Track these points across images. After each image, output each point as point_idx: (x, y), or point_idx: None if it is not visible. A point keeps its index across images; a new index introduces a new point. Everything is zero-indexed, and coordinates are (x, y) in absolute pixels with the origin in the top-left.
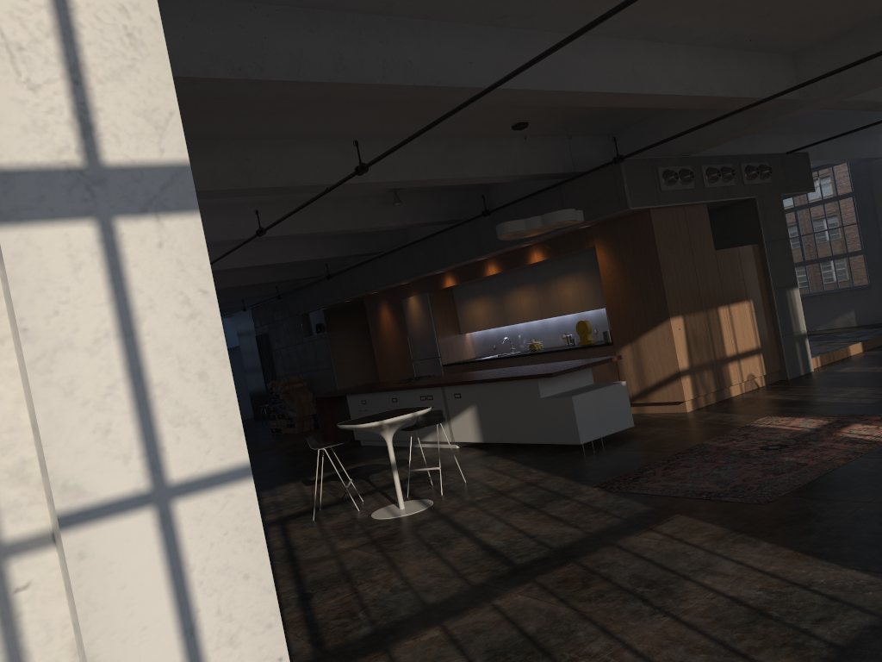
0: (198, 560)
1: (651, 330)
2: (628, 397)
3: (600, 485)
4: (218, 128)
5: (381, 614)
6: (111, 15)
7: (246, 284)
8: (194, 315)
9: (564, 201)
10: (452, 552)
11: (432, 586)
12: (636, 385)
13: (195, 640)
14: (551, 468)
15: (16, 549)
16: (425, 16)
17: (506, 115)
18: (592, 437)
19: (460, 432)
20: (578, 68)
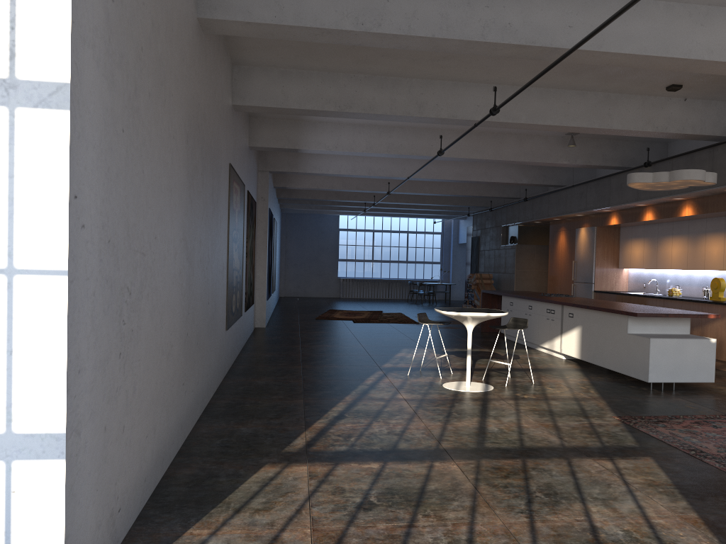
0: (23, 314)
1: None
2: (714, 355)
3: (624, 417)
4: (399, 68)
5: (363, 443)
6: None
7: (463, 194)
8: (52, 173)
9: (714, 162)
10: (457, 423)
11: (414, 439)
12: None
13: (12, 358)
14: (607, 393)
15: None
16: None
17: (654, 77)
18: (662, 379)
19: (566, 346)
20: (689, 36)
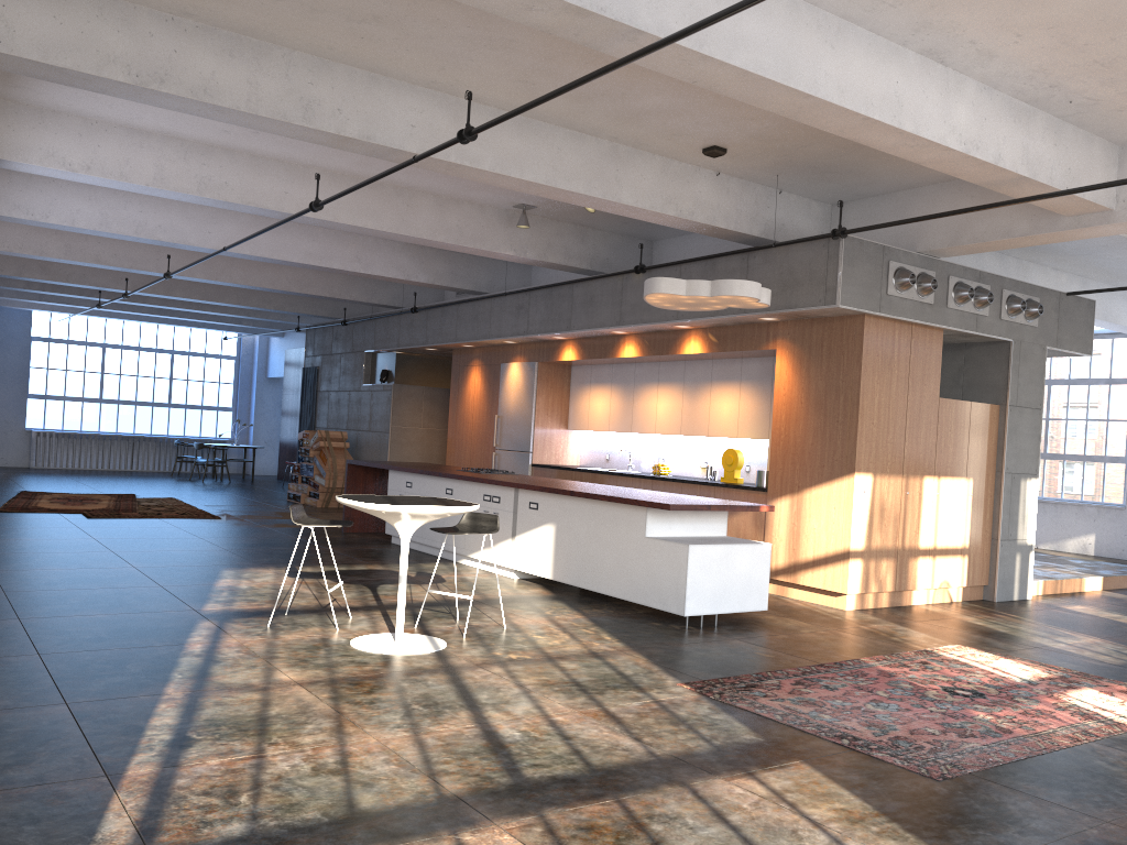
0: None
1: (824, 484)
2: (769, 568)
3: (695, 683)
4: (275, 23)
5: (275, 805)
6: None
7: (303, 291)
8: None
9: (750, 276)
10: (437, 729)
11: (379, 779)
12: (785, 555)
13: None
14: (633, 640)
15: None
16: None
17: (697, 128)
18: (703, 610)
19: (524, 557)
20: (817, 61)
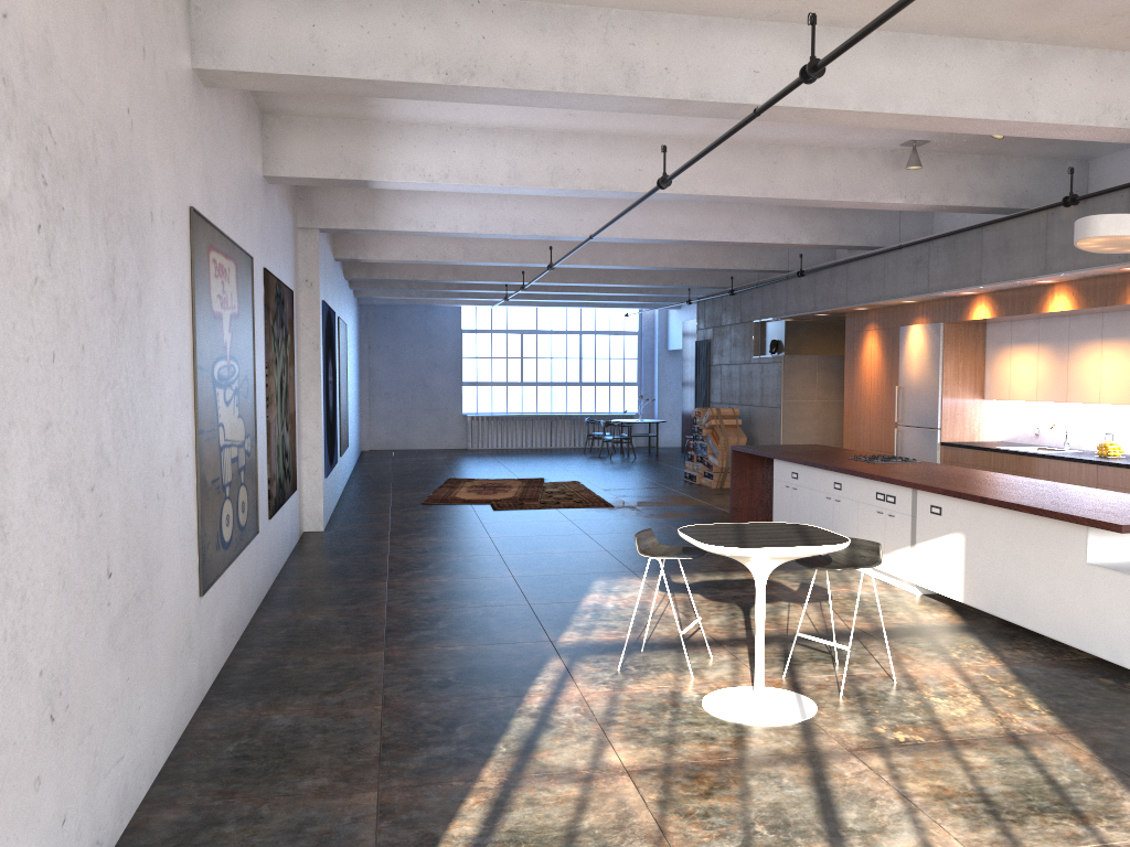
0: None
1: None
2: None
3: None
4: None
5: None
6: None
7: (684, 266)
8: None
9: None
10: None
11: None
12: None
13: None
14: (1071, 711)
15: None
16: None
17: None
18: None
19: (926, 571)
20: None
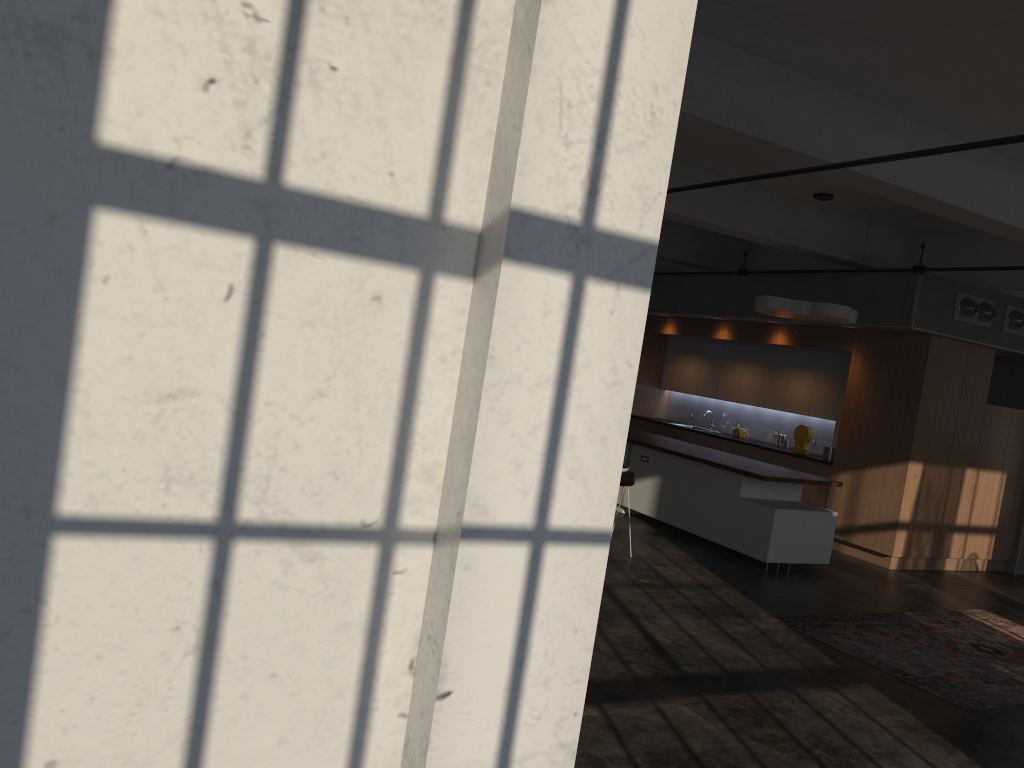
0: (546, 603)
1: (882, 466)
2: (833, 531)
3: (782, 618)
4: None
5: None
6: (645, 91)
7: None
8: (615, 383)
9: (837, 291)
10: (614, 631)
11: (592, 661)
12: (842, 519)
13: (521, 671)
14: (728, 577)
15: (405, 537)
16: (790, 66)
17: (814, 182)
18: (780, 559)
19: (632, 497)
20: (927, 168)
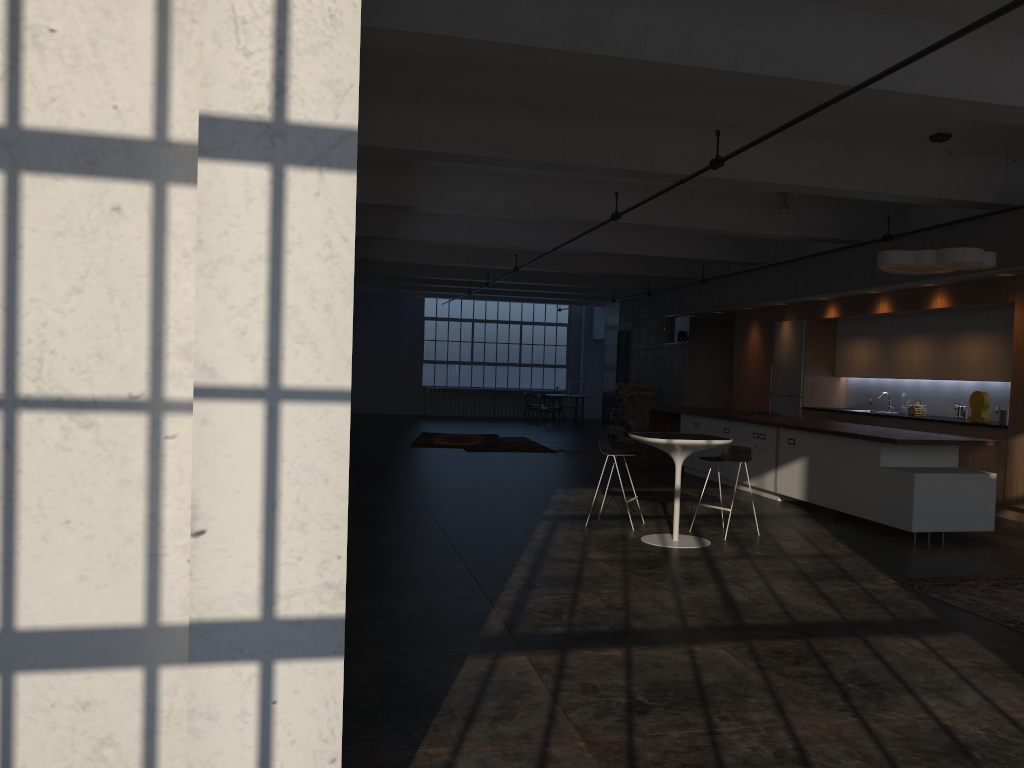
0: (290, 454)
1: None
2: (994, 494)
3: (901, 579)
4: (580, 100)
5: (582, 621)
6: None
7: (614, 272)
8: (332, 256)
9: (984, 238)
10: (691, 592)
11: (647, 615)
12: None
13: (274, 515)
14: (862, 548)
15: (172, 407)
16: None
17: (919, 122)
18: (929, 528)
19: (784, 483)
20: (996, 74)
